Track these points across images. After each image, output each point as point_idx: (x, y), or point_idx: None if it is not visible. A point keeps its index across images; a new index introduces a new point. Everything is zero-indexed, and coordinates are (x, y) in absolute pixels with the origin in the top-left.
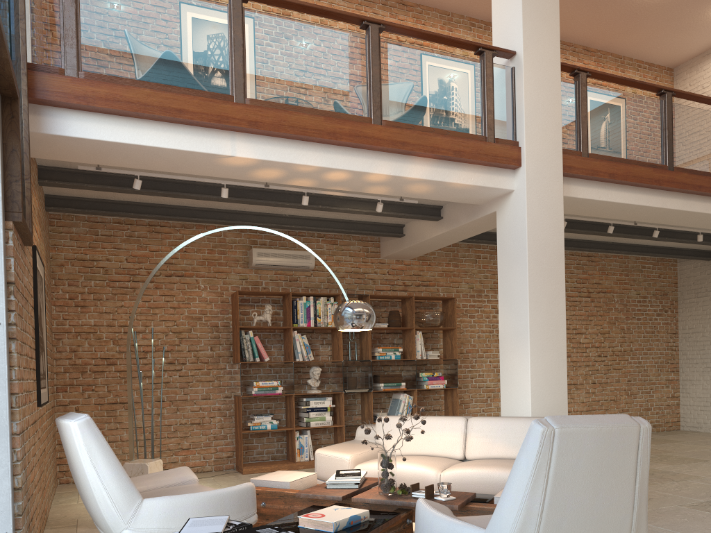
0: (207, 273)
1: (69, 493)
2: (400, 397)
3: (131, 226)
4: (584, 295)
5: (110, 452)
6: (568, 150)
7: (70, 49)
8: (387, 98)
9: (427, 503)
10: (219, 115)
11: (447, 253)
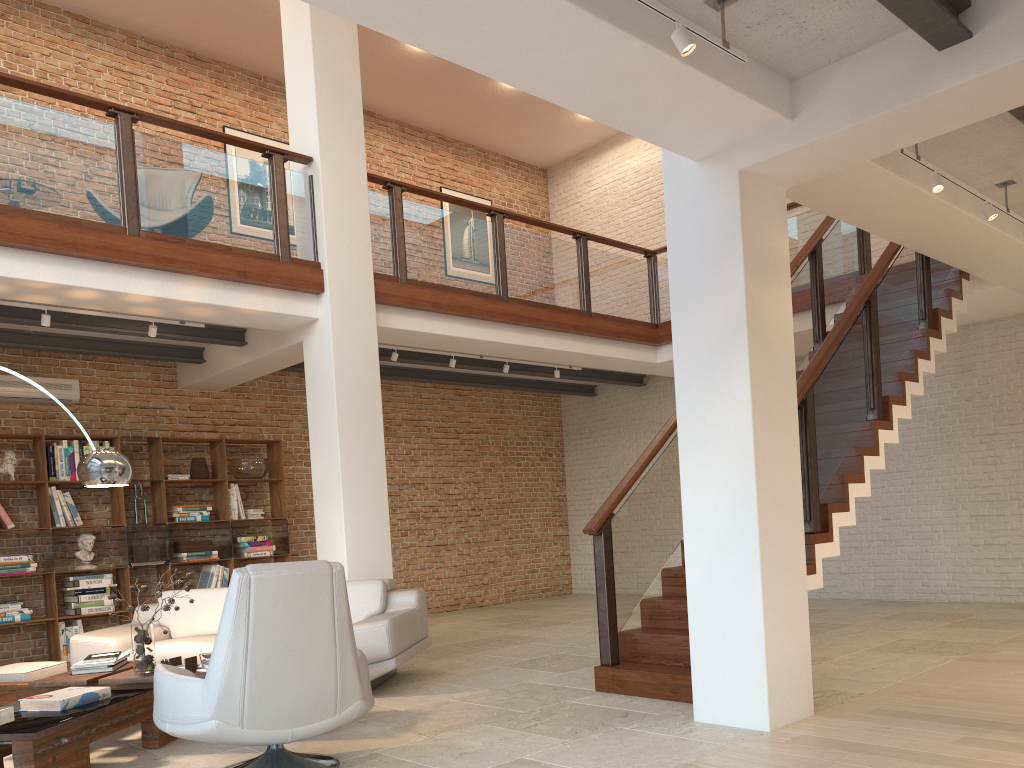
0: None
1: None
2: (211, 569)
3: None
4: (452, 437)
5: None
6: (382, 274)
7: None
8: (147, 204)
9: (163, 667)
10: None
11: (272, 383)
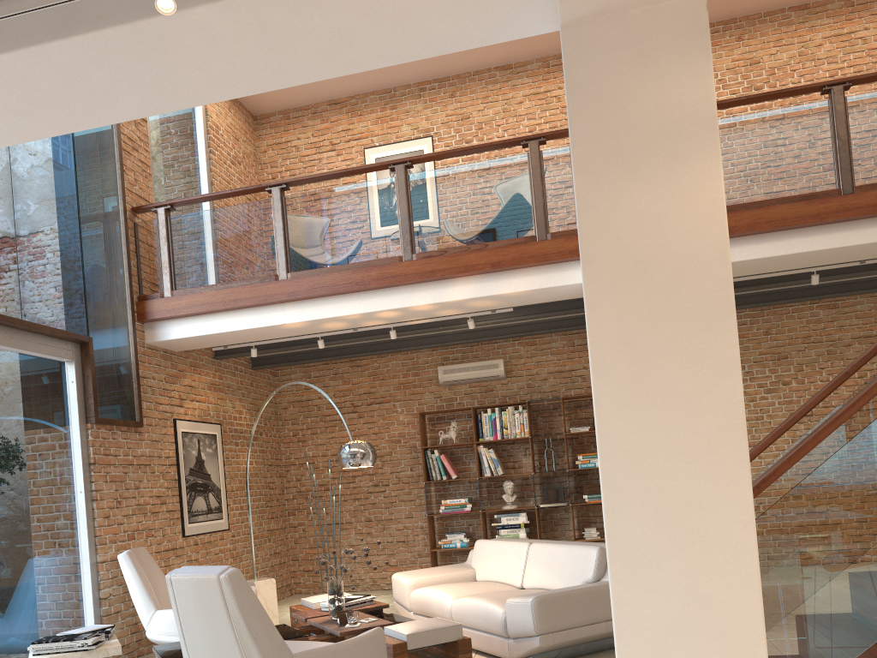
0: (403, 397)
1: (285, 601)
2: None
3: (336, 365)
4: None
5: (137, 576)
6: None
7: (165, 277)
8: (419, 230)
9: None
10: (265, 295)
11: None
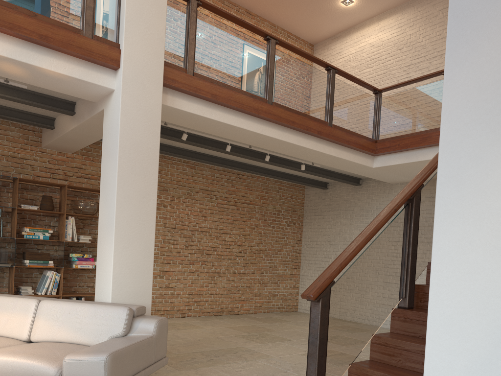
0: None
1: None
2: (47, 273)
3: None
4: (232, 204)
5: None
6: (173, 64)
7: None
8: None
9: None
10: None
11: None
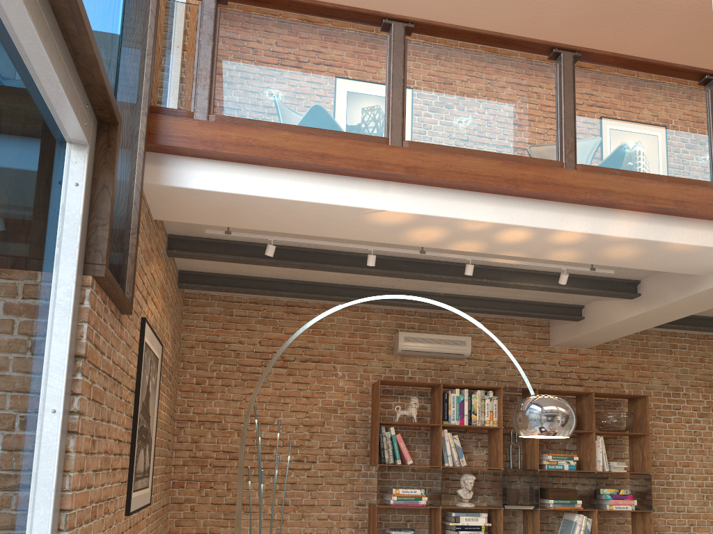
0: (346, 359)
1: None
2: (574, 518)
3: (268, 306)
4: None
5: None
6: None
7: (202, 90)
8: (582, 139)
9: None
10: (370, 160)
11: (633, 342)
